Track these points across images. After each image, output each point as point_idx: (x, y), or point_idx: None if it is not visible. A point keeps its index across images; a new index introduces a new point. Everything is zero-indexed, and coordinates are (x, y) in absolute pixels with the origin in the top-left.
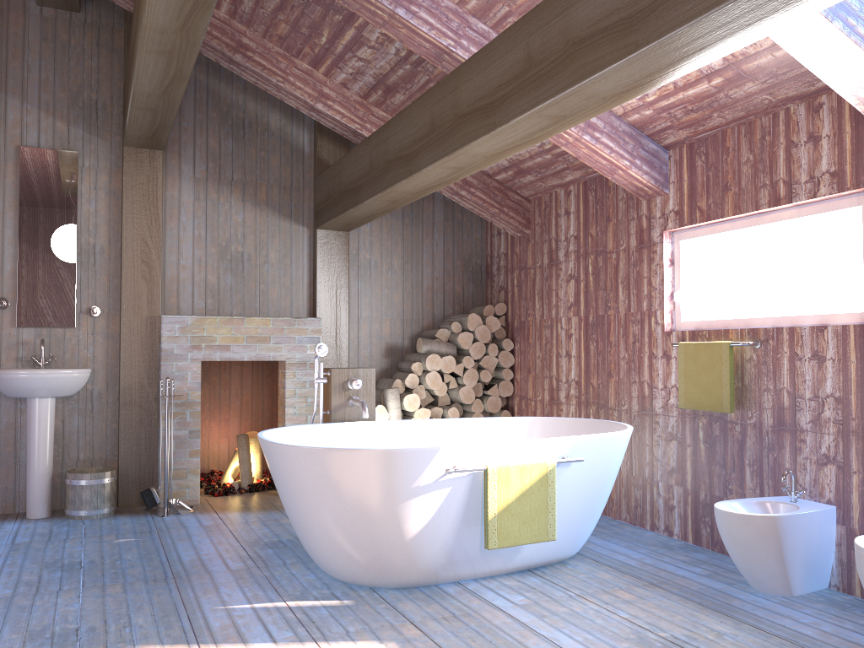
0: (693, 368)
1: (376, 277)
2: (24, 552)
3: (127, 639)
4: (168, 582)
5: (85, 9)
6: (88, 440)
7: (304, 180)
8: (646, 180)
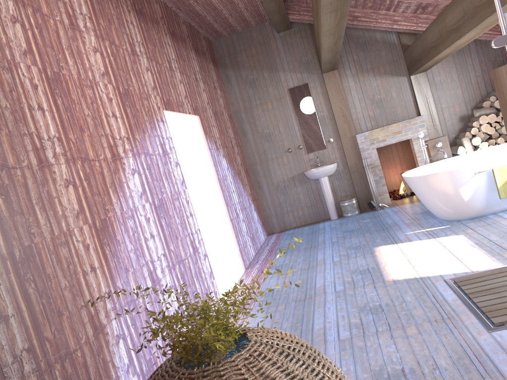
0: None
1: (445, 86)
2: (335, 229)
3: (375, 245)
4: (384, 230)
5: (293, 26)
6: (342, 188)
7: (398, 56)
8: None
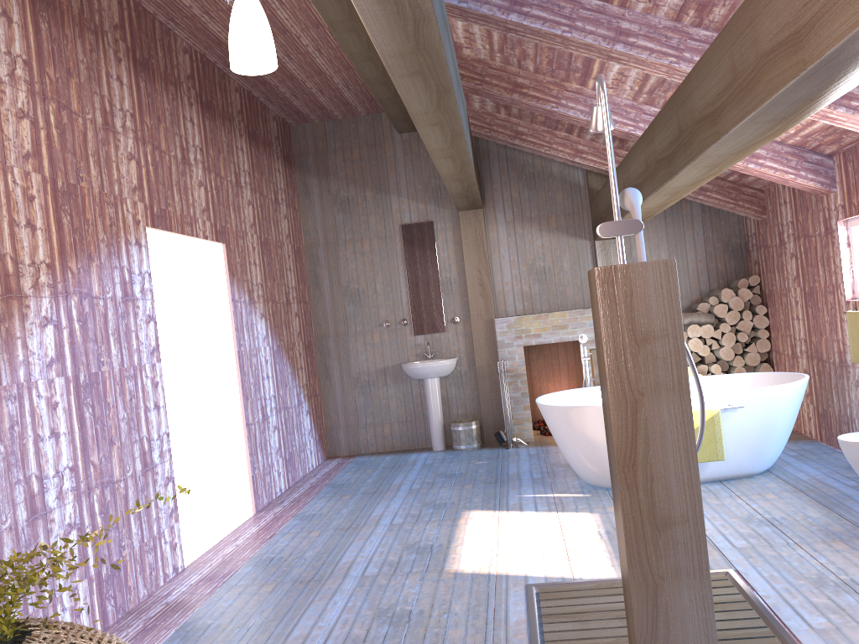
0: (855, 331)
1: None
2: (428, 468)
3: (467, 507)
4: (496, 483)
5: None
6: (462, 402)
7: (582, 205)
8: (813, 185)
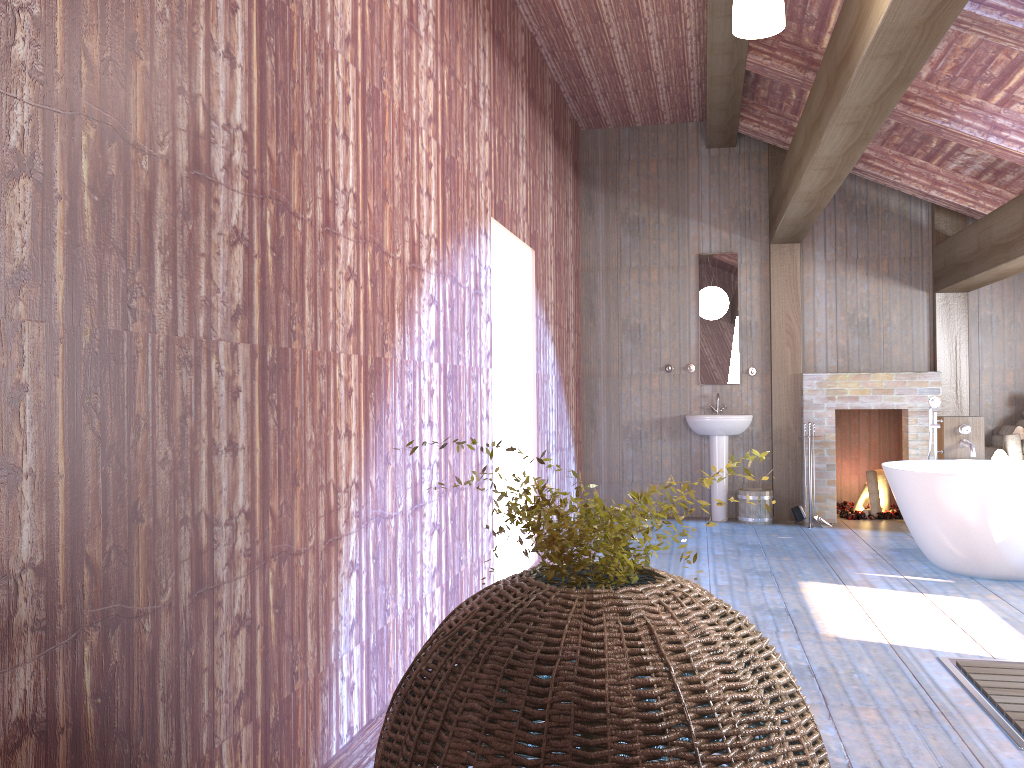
0: None
1: (997, 331)
2: (720, 537)
3: (800, 578)
4: (820, 559)
5: (739, 143)
6: (749, 468)
7: (922, 250)
8: None
